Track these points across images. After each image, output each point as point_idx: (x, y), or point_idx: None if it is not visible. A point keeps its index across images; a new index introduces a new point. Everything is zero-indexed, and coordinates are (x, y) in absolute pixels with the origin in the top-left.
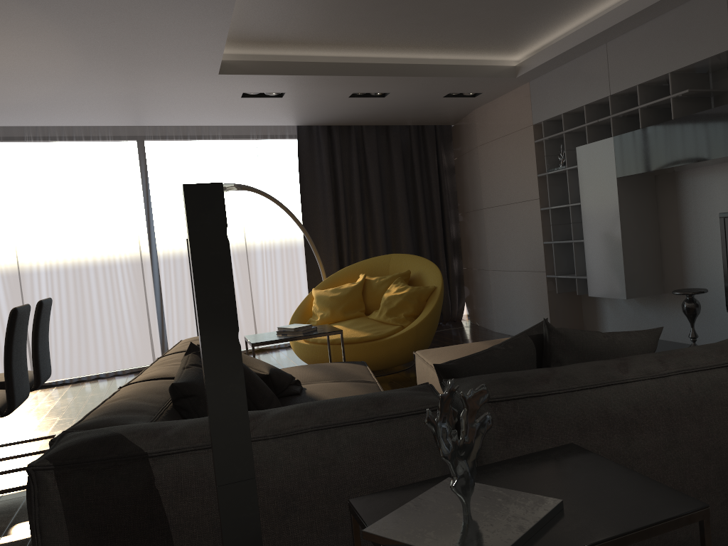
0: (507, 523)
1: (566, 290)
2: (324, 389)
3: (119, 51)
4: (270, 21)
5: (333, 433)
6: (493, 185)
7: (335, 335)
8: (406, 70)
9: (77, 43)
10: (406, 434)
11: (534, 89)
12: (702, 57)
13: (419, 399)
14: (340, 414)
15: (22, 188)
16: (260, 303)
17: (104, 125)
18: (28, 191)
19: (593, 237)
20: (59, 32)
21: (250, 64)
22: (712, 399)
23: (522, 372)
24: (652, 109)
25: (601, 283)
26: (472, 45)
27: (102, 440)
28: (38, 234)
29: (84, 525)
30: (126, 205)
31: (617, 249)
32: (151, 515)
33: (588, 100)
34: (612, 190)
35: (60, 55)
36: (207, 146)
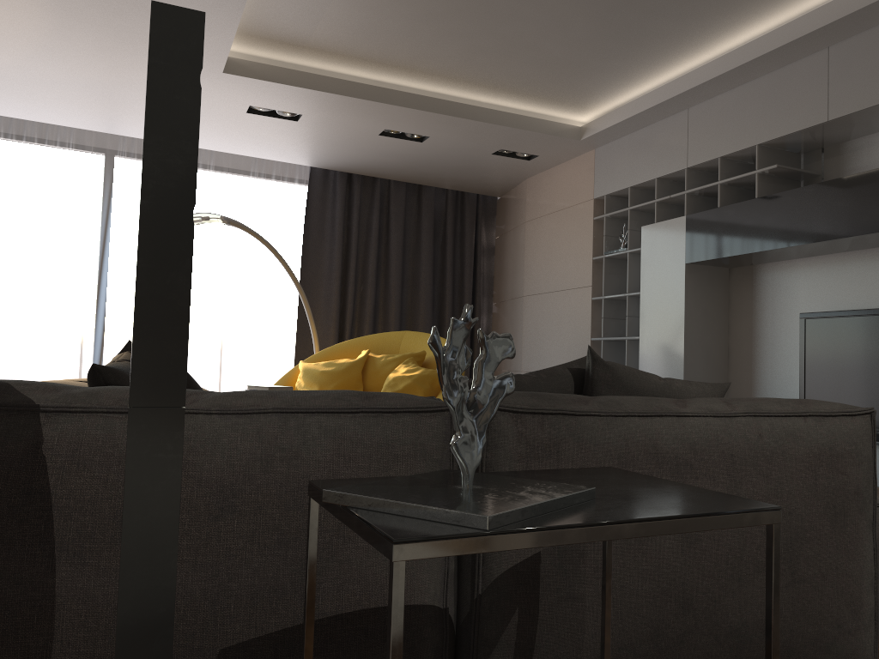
0: (521, 495)
1: None
2: None
3: (101, 15)
4: (297, 14)
5: (302, 419)
6: (539, 269)
7: None
8: (452, 108)
9: None
10: (398, 435)
11: (599, 157)
12: (795, 128)
13: (421, 398)
14: (315, 401)
15: None
16: (230, 379)
17: (67, 125)
18: None
19: (651, 333)
20: None
21: (264, 68)
22: (785, 452)
23: (555, 393)
24: (734, 187)
25: None
26: (534, 92)
27: None
28: None
29: None
30: (76, 231)
31: (678, 349)
32: (29, 488)
33: (661, 172)
34: (679, 278)
35: (24, 8)
36: None
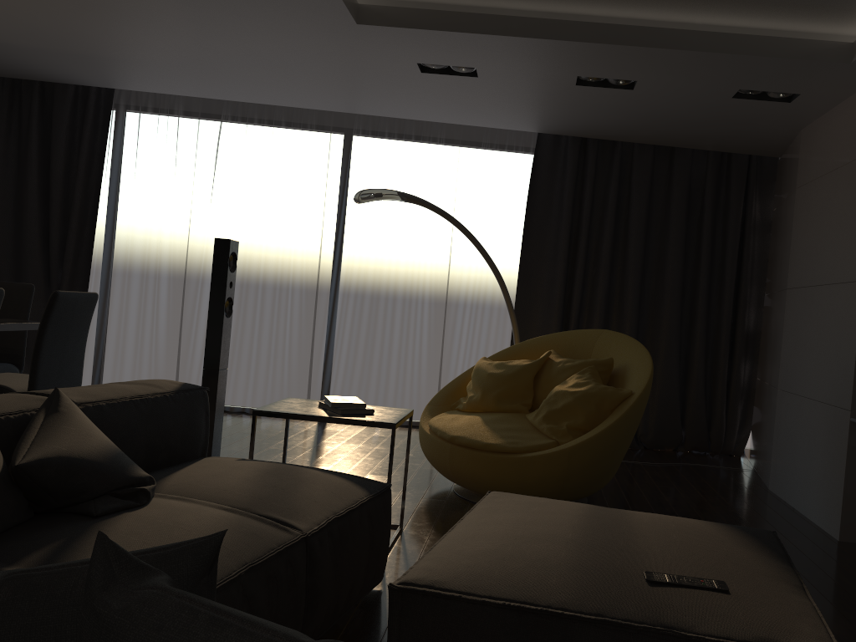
0: None
1: None
2: (149, 521)
3: None
4: None
5: None
6: (805, 252)
7: (460, 431)
8: (646, 36)
9: None
10: None
11: None
12: None
13: None
14: None
15: (209, 173)
16: (451, 365)
17: (293, 106)
18: (213, 178)
19: None
20: None
21: (403, 12)
22: None
23: None
24: None
25: None
26: None
27: None
28: (212, 228)
29: None
30: (314, 211)
31: None
32: None
33: None
34: None
35: None
36: (424, 150)
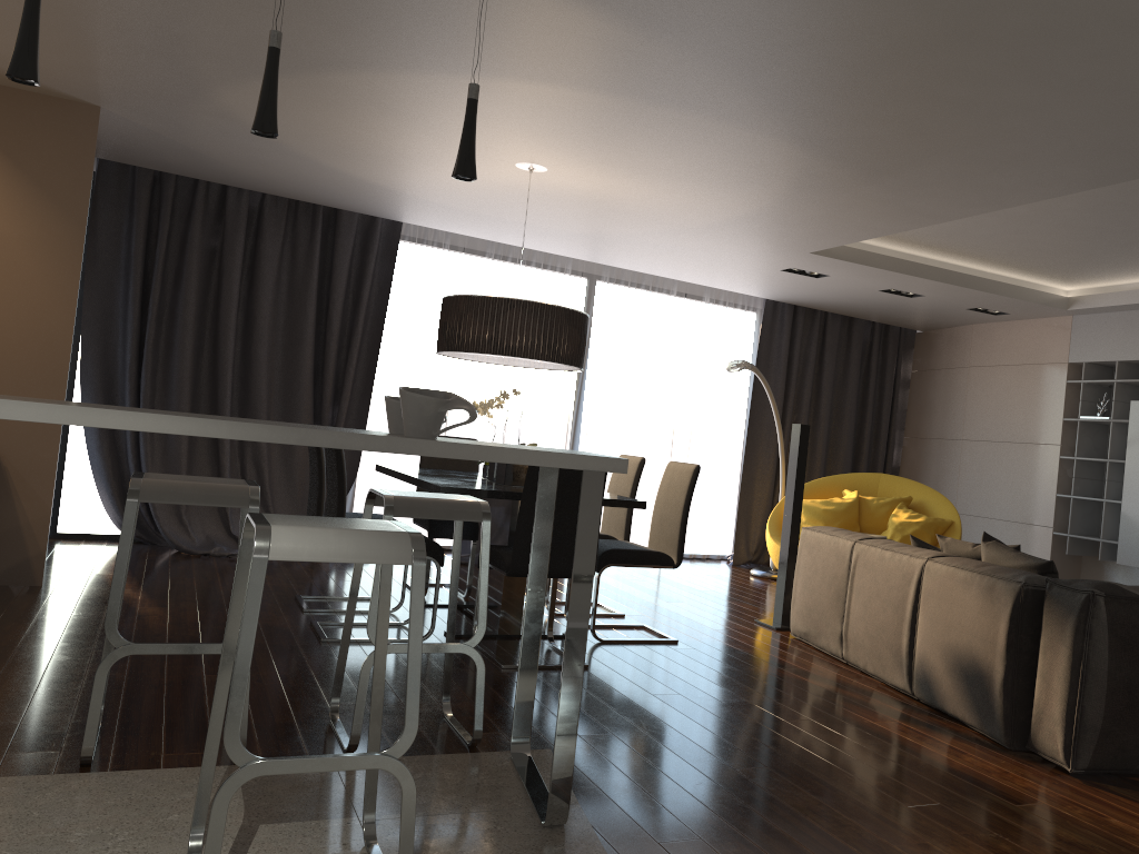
0: None
1: (1075, 552)
2: None
3: (771, 224)
4: None
5: None
6: (986, 416)
7: None
8: (970, 281)
9: (753, 213)
10: None
11: (1078, 325)
12: None
13: None
14: None
15: None
16: None
17: (589, 260)
18: None
19: (1137, 500)
20: (760, 205)
21: (837, 248)
22: None
23: None
24: None
25: (1138, 551)
26: (1046, 272)
27: (1110, 585)
28: (477, 367)
29: (1116, 636)
30: None
31: None
32: None
33: None
34: None
35: (714, 216)
36: (658, 301)
